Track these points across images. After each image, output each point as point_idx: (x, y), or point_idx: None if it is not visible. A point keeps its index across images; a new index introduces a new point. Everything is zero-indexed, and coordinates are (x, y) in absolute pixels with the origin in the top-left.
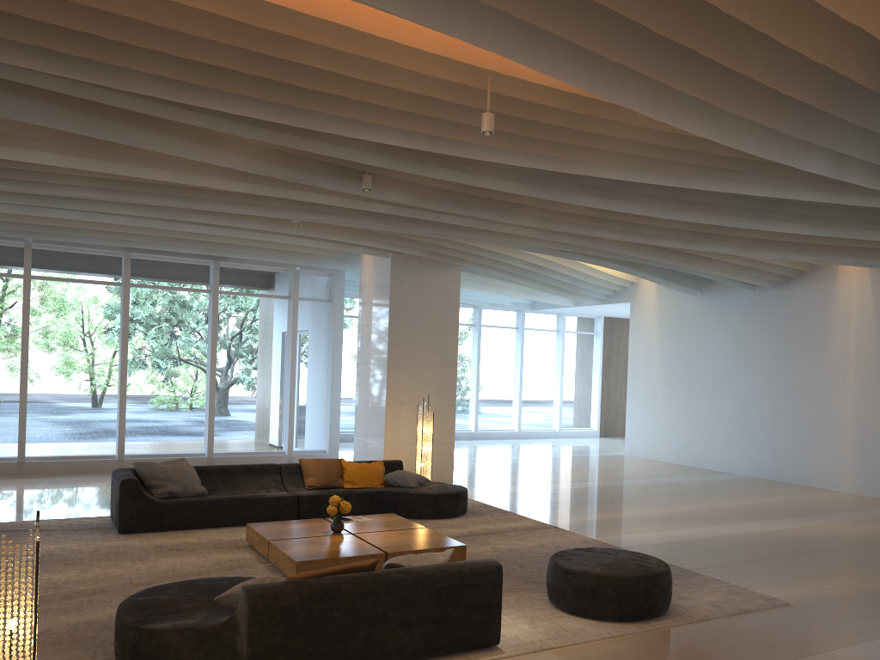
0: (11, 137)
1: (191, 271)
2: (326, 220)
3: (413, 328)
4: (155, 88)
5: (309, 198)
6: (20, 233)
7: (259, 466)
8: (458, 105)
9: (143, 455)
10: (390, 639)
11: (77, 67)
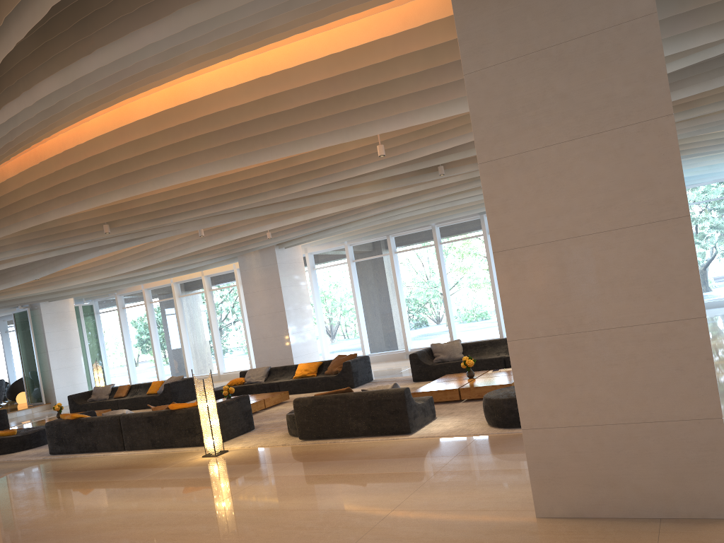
0: (314, 207)
1: None
2: None
3: None
4: (277, 193)
5: (444, 182)
6: (422, 223)
7: (498, 340)
8: (386, 139)
9: None
10: (351, 424)
11: (252, 198)
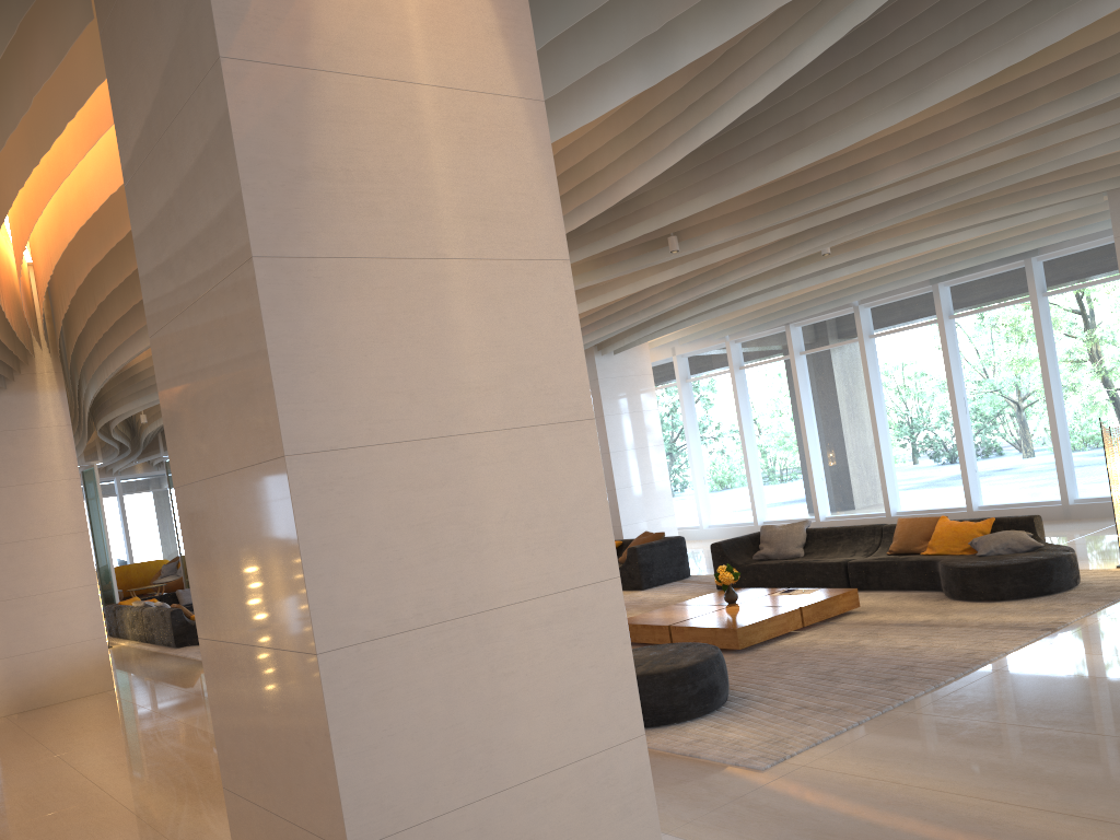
0: None
1: (1011, 280)
2: (828, 243)
3: None
4: None
5: (718, 257)
6: (831, 304)
7: (862, 527)
8: None
9: (996, 505)
10: None
11: None
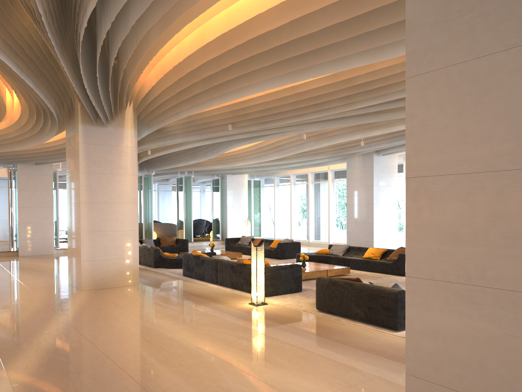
0: (390, 123)
1: None
2: None
3: None
4: (343, 108)
5: None
6: None
7: None
8: None
9: None
10: (353, 309)
11: (325, 111)
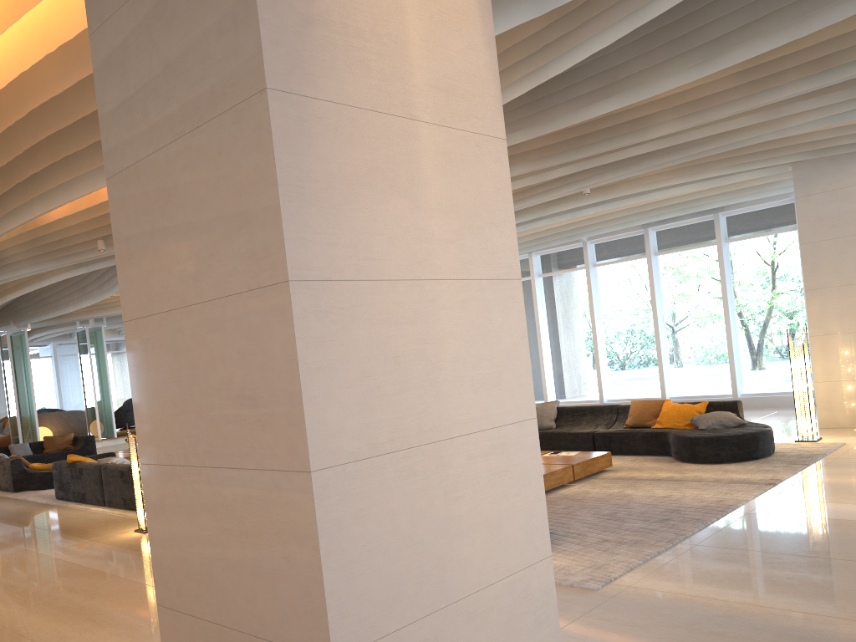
0: None
1: (702, 229)
2: (591, 185)
3: (834, 242)
4: None
5: None
6: (567, 238)
7: (602, 406)
8: None
9: (683, 396)
10: None
11: None
